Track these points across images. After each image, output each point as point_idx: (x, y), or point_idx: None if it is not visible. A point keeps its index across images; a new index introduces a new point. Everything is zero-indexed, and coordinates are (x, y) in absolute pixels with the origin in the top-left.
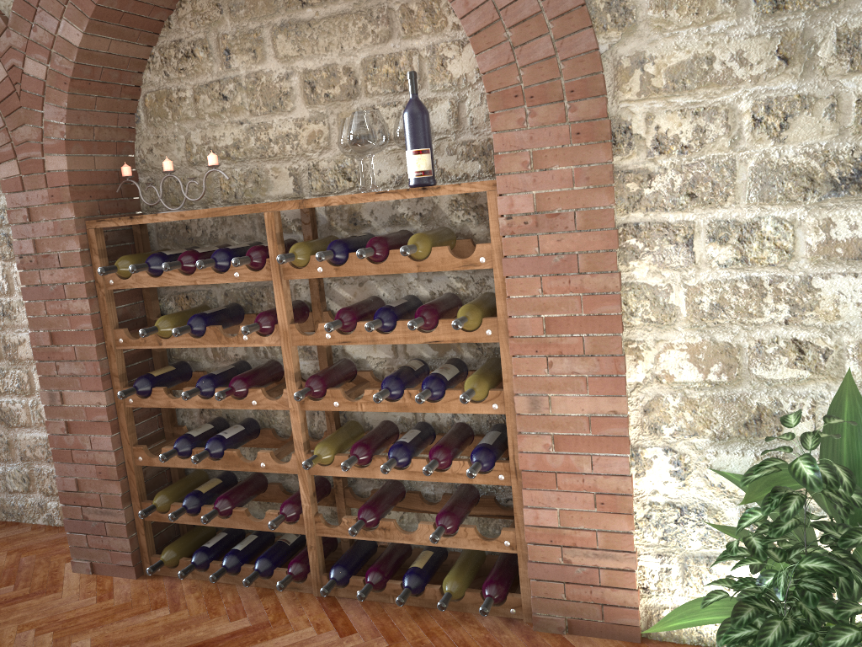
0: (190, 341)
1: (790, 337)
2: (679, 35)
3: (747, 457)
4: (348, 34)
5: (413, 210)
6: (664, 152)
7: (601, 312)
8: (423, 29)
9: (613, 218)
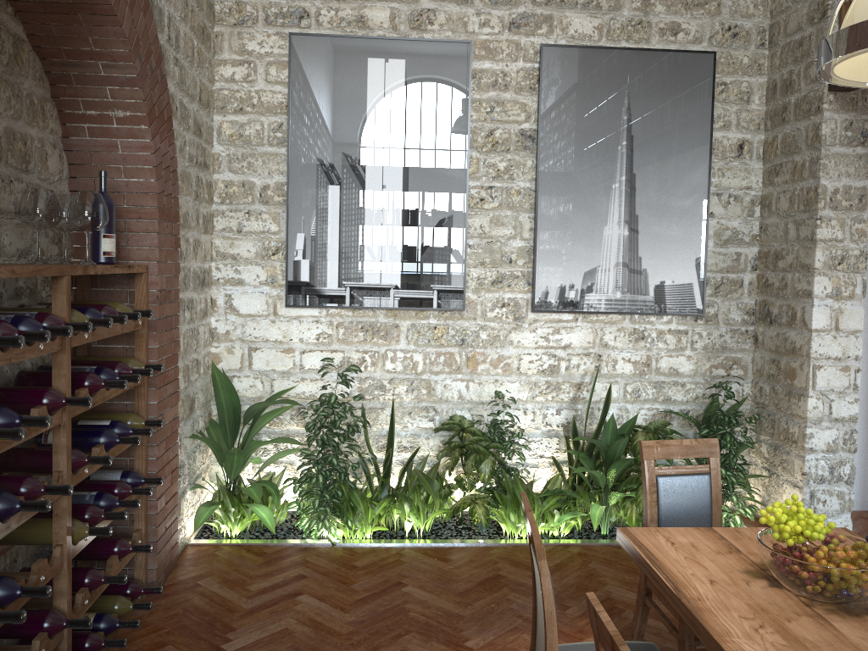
0: (0, 444)
1: (195, 358)
2: (182, 198)
3: (189, 426)
4: (0, 98)
5: (27, 283)
6: (182, 259)
7: (176, 352)
8: (39, 122)
9: (179, 294)
